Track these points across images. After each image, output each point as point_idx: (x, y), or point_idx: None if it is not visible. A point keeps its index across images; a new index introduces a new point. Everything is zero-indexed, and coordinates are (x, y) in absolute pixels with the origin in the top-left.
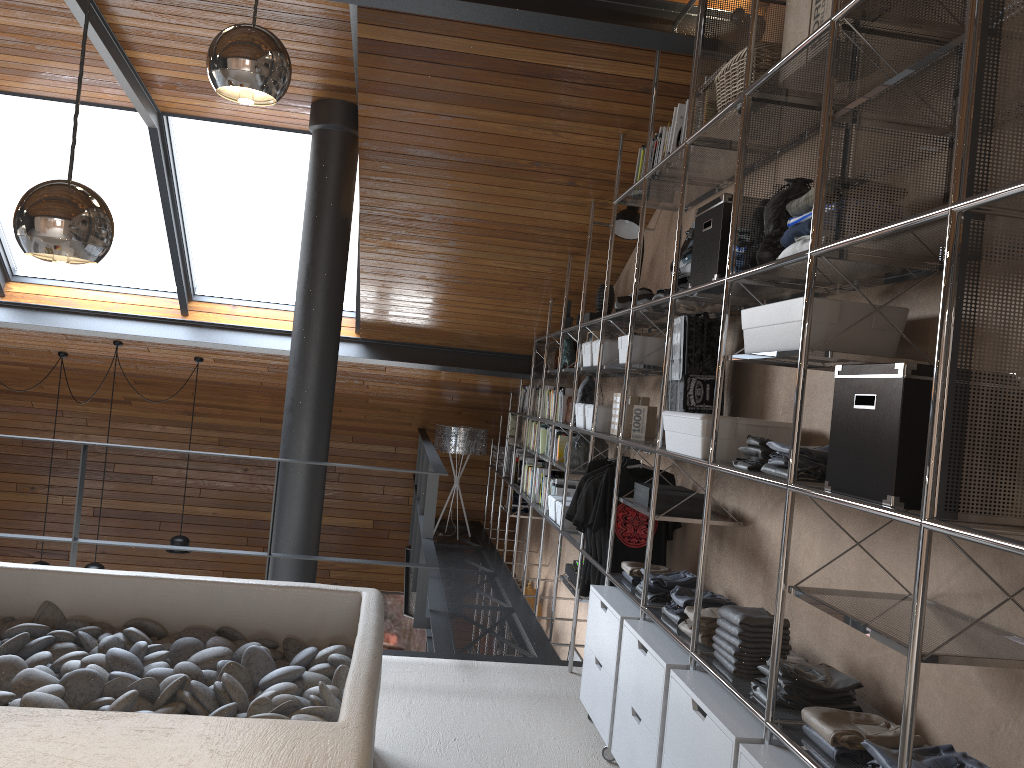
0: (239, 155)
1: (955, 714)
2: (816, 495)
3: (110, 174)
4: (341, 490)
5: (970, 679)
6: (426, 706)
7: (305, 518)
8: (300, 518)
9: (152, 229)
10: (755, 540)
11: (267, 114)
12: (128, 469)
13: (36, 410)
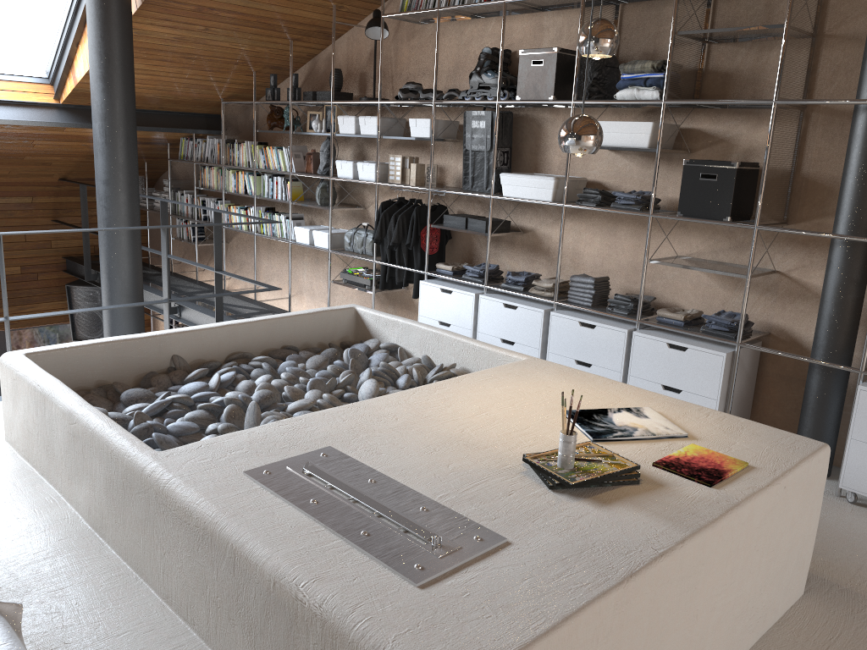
0: None
1: (702, 300)
2: (676, 218)
3: None
4: None
5: (711, 285)
6: None
7: (137, 270)
8: (133, 271)
9: None
10: (536, 240)
11: None
12: None
13: None
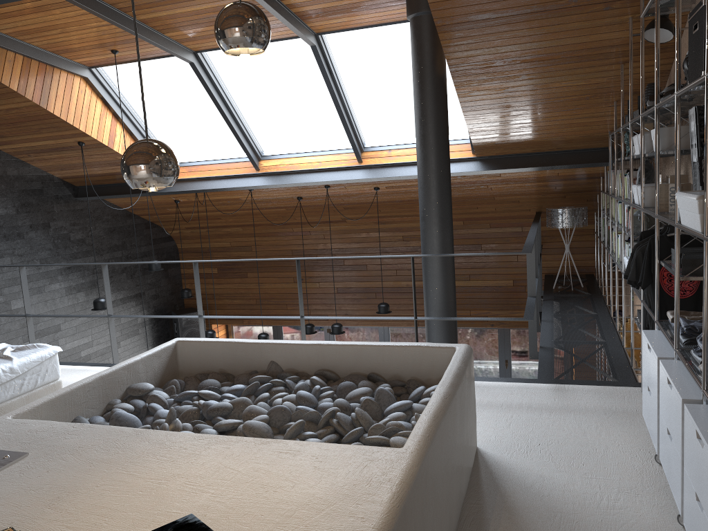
0: (371, 48)
1: None
2: None
3: (298, 81)
4: (487, 262)
5: None
6: (522, 419)
7: (443, 290)
8: (439, 290)
9: (330, 111)
10: None
11: (380, 16)
12: (352, 262)
13: (295, 233)
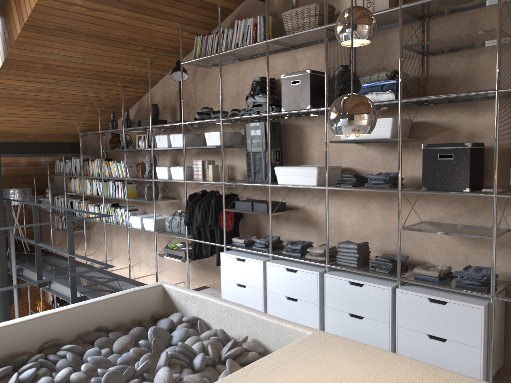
0: None
1: (447, 256)
2: (422, 192)
3: None
4: None
5: (453, 244)
6: None
7: (1, 260)
8: None
9: None
10: (306, 215)
11: None
12: None
13: None
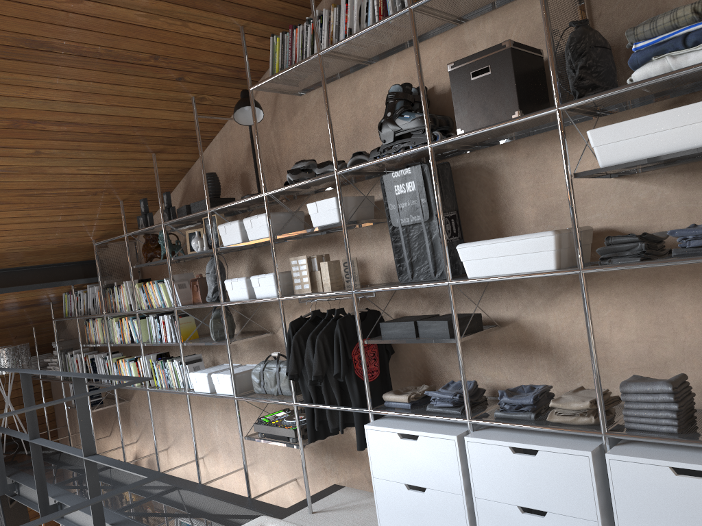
0: None
1: None
2: None
3: None
4: None
5: None
6: None
7: None
8: None
9: None
10: (523, 334)
11: None
12: None
13: None
